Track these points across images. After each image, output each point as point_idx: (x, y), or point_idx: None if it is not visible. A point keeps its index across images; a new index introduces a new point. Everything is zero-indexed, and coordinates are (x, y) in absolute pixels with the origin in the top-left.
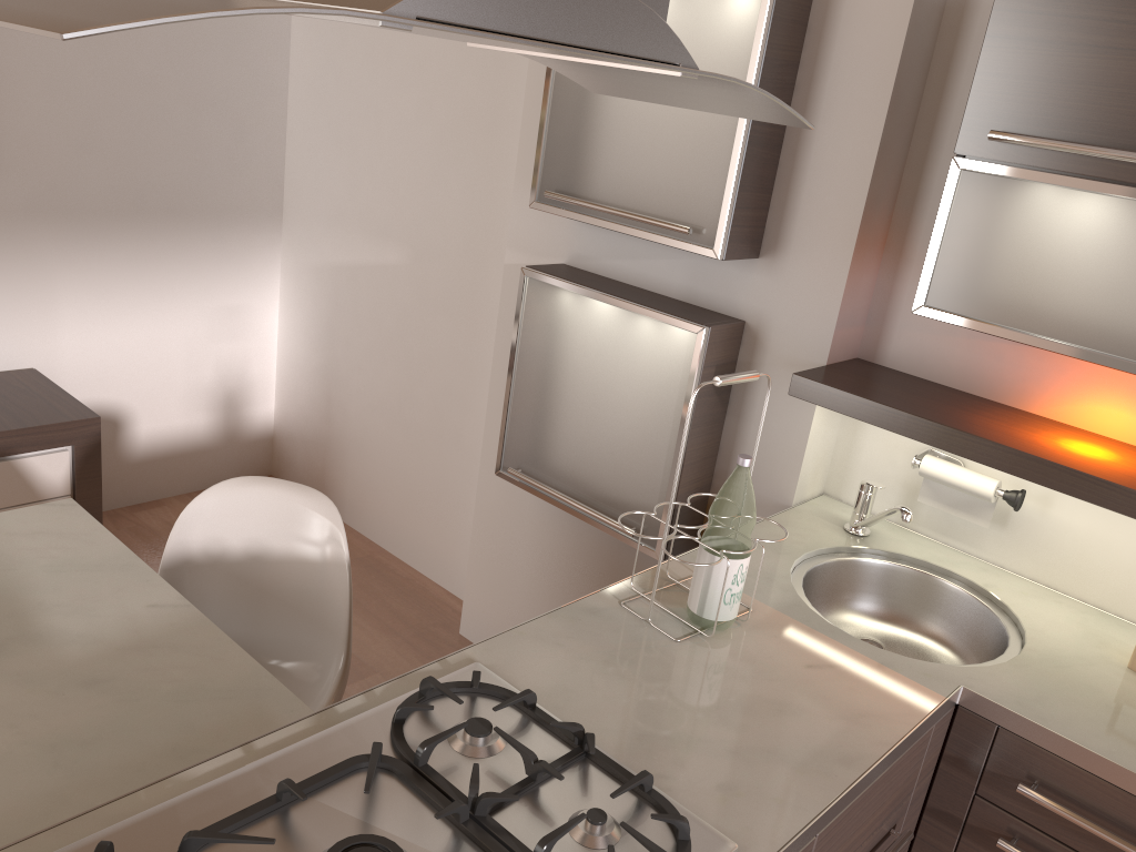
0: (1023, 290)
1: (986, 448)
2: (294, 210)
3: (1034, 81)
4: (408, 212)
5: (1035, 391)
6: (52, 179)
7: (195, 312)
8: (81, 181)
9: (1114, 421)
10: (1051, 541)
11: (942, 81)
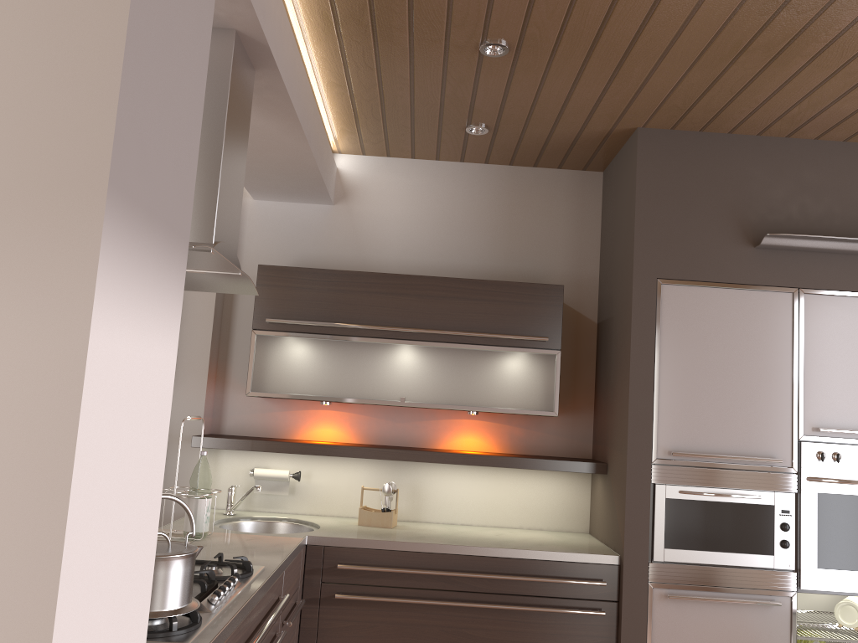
0: (289, 377)
1: (288, 445)
2: None
3: (278, 300)
4: None
5: (294, 429)
6: None
7: None
8: None
9: (327, 433)
10: (314, 494)
11: (230, 306)
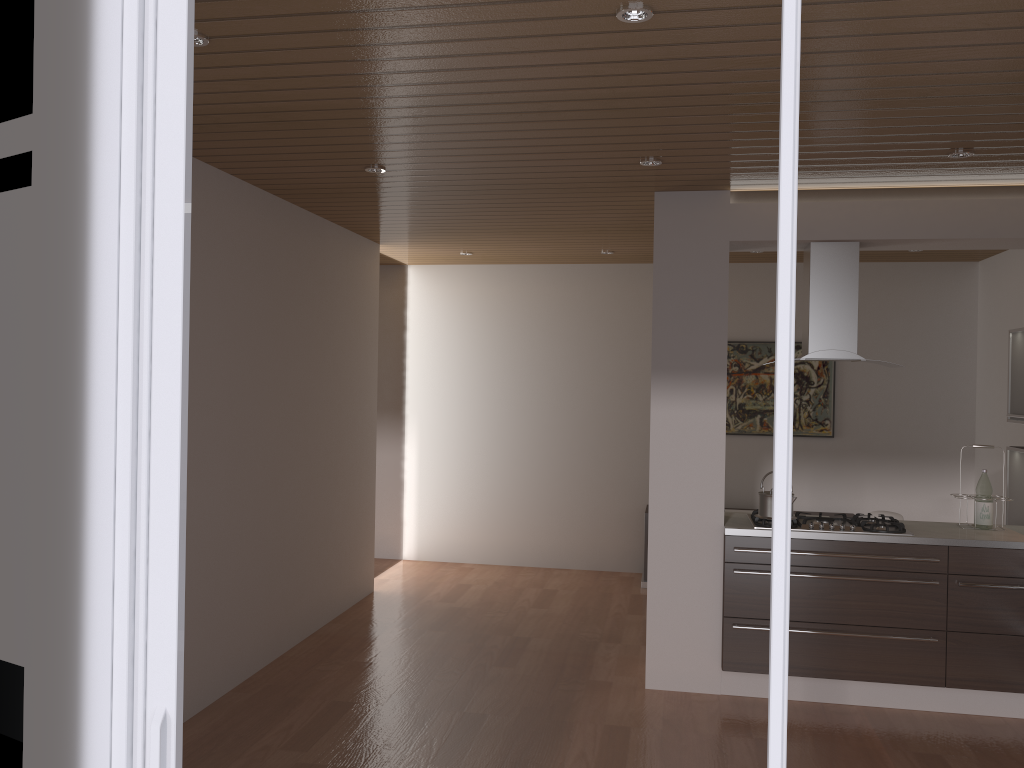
0: None
1: None
2: (977, 452)
3: None
4: (1009, 442)
5: None
6: (864, 438)
7: (927, 498)
8: (876, 439)
9: None
10: None
11: None
